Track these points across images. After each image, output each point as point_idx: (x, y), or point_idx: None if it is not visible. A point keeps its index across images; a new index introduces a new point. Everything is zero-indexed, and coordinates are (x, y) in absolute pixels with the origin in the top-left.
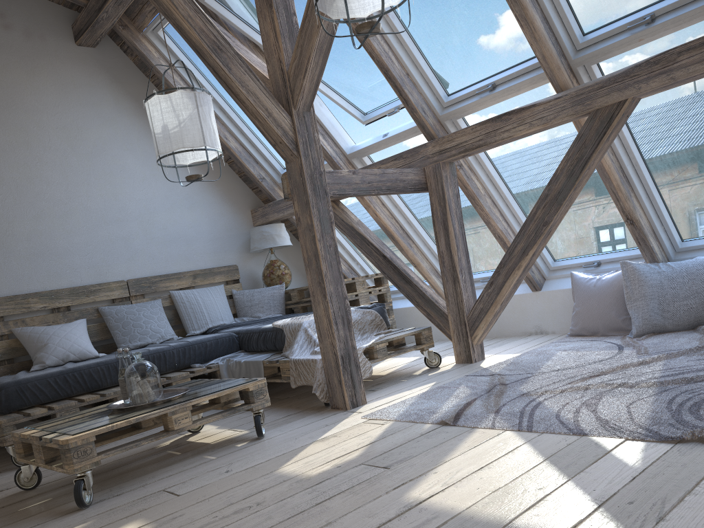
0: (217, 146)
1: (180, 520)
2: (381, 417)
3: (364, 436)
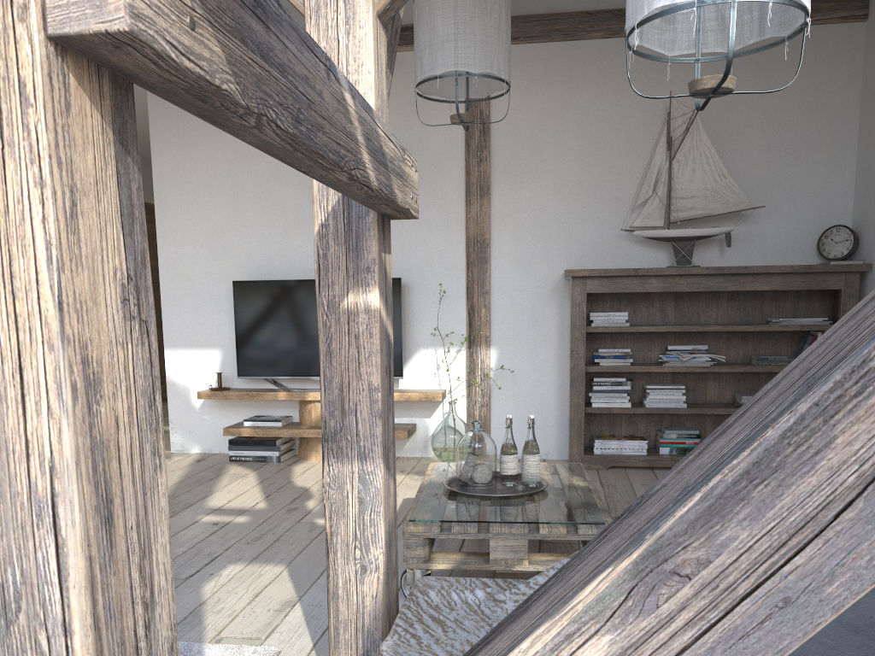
0: (646, 9)
1: (301, 529)
2: (235, 647)
3: (226, 612)
